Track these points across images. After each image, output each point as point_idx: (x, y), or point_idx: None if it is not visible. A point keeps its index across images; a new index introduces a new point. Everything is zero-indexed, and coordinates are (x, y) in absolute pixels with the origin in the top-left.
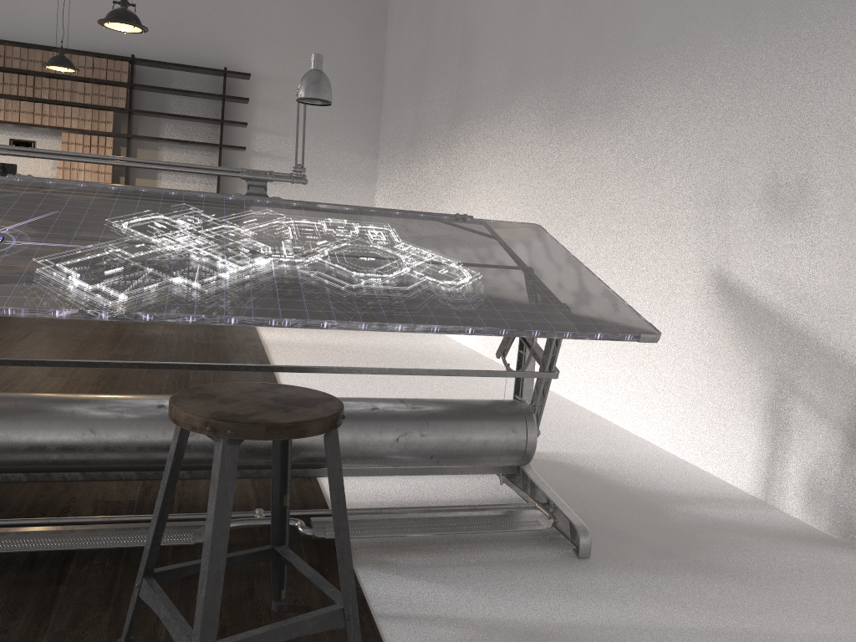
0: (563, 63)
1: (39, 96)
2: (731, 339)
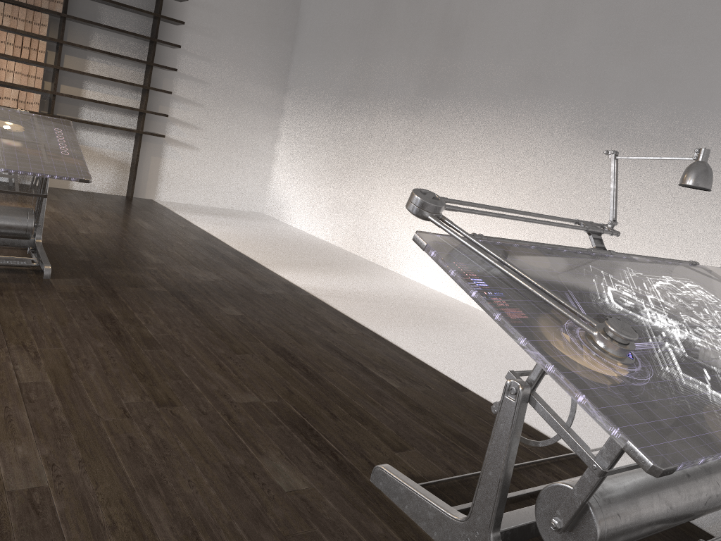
0: (606, 91)
1: None
2: None
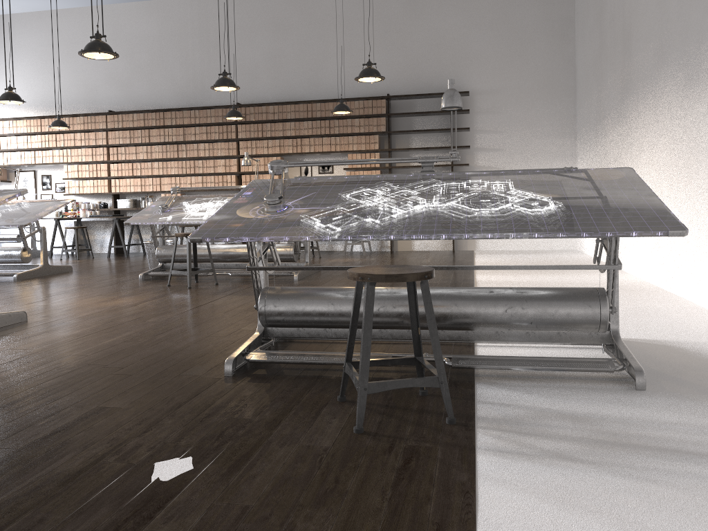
0: (689, 37)
1: (333, 132)
2: None
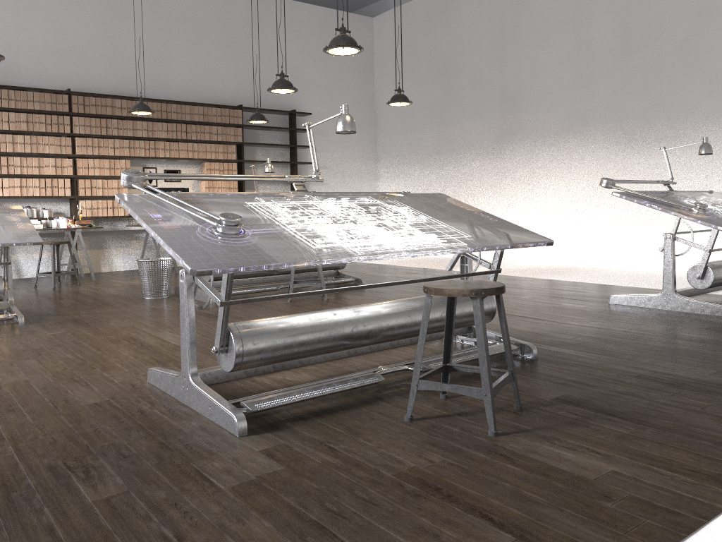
0: (627, 116)
1: (190, 138)
2: None
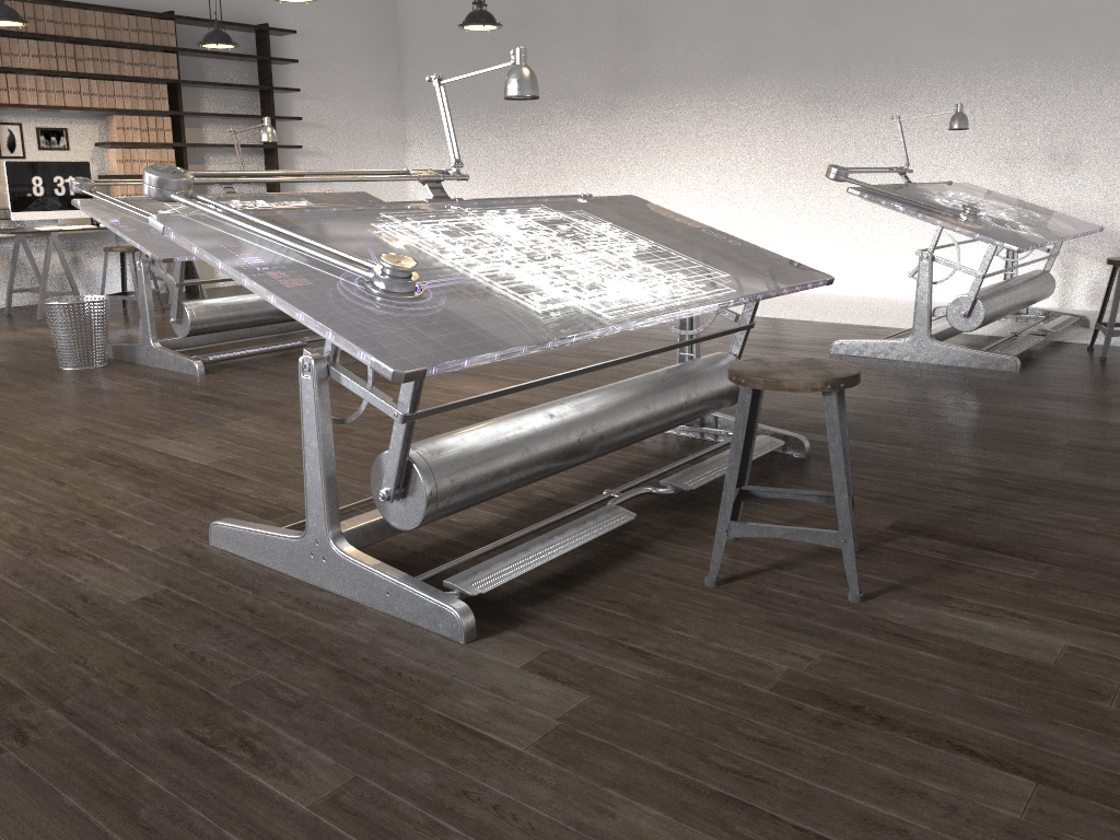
0: (817, 60)
1: (83, 70)
2: None
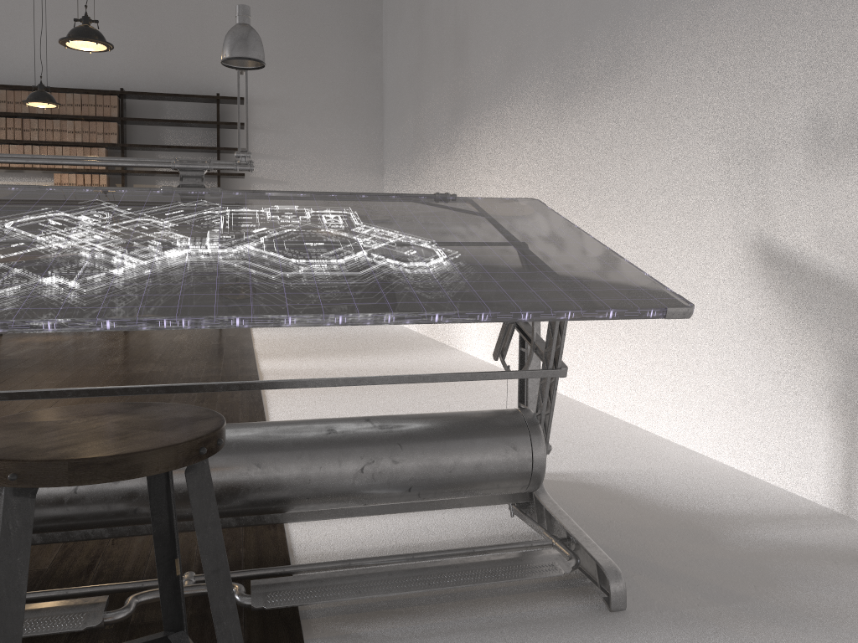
0: (561, 34)
1: (28, 138)
2: (783, 318)
